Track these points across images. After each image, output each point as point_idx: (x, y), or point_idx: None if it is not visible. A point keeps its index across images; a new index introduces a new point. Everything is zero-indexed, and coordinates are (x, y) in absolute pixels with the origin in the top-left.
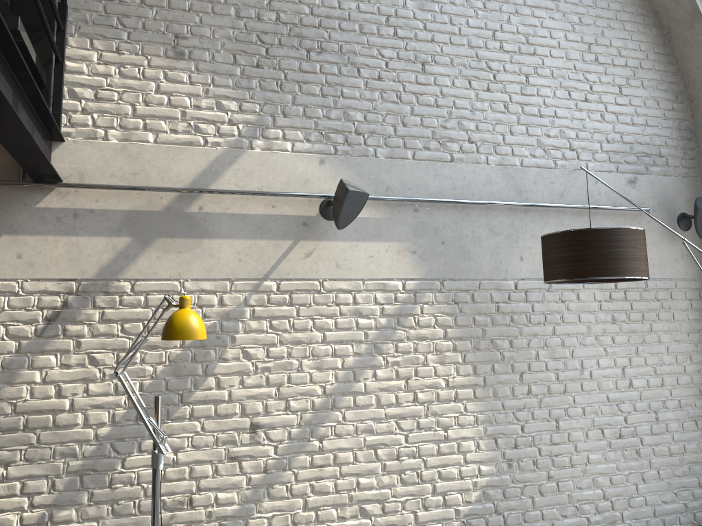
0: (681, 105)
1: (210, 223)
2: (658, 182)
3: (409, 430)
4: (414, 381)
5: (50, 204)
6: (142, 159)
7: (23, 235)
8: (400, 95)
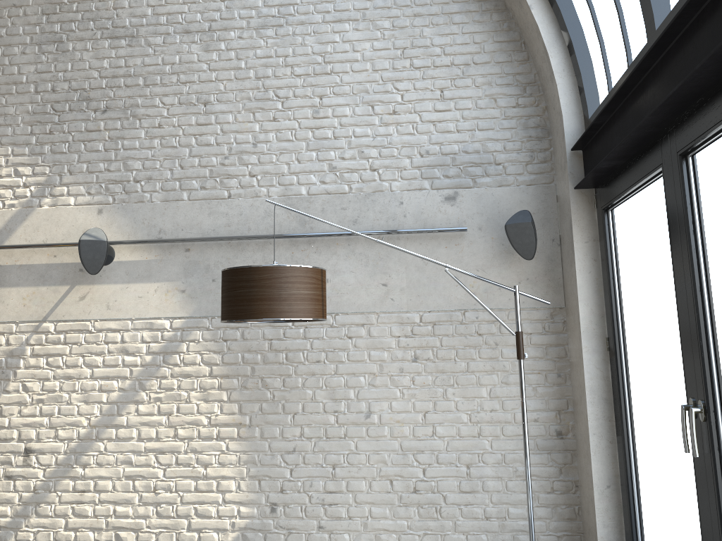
0: (529, 98)
1: (3, 274)
2: (489, 195)
3: (168, 464)
4: (175, 417)
5: None
6: None
7: None
8: (179, 139)
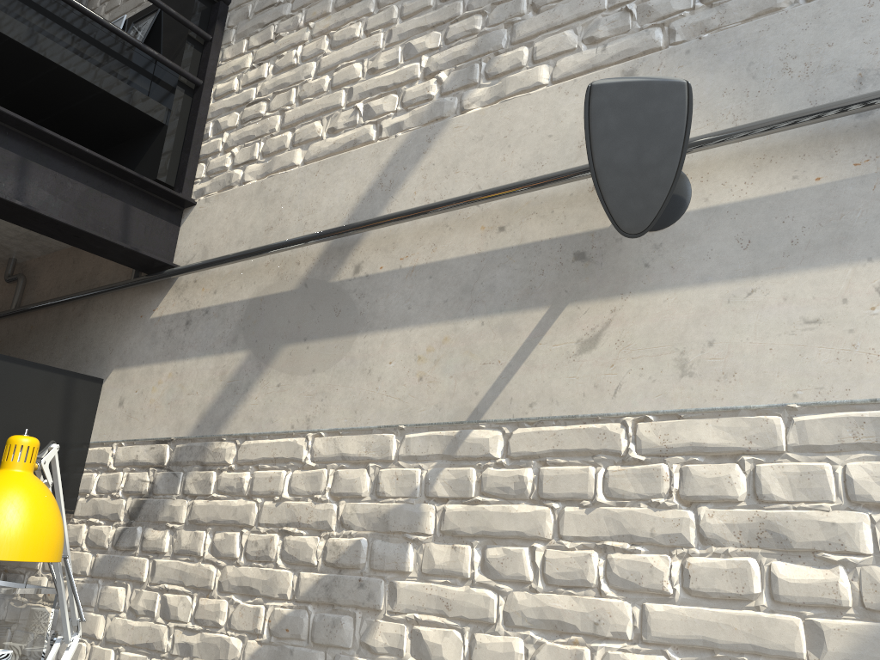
0: None
1: (371, 298)
2: None
3: None
4: None
5: (165, 310)
6: (281, 200)
7: (131, 368)
8: None
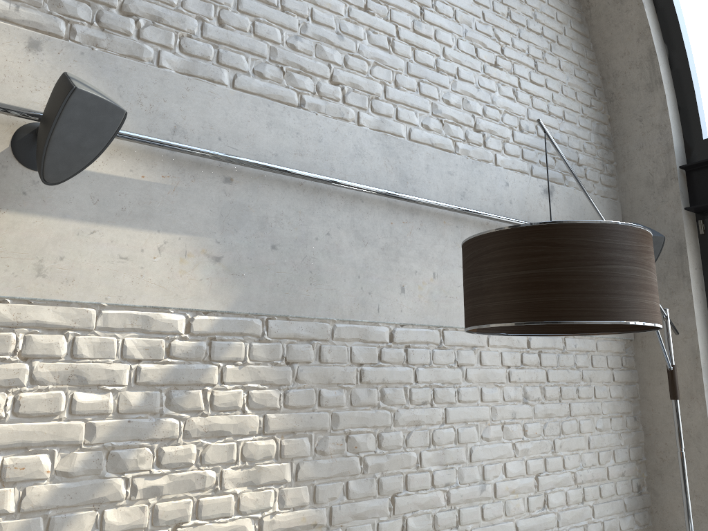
0: (599, 102)
1: None
2: (577, 198)
3: None
4: (191, 530)
5: None
6: None
7: None
8: None
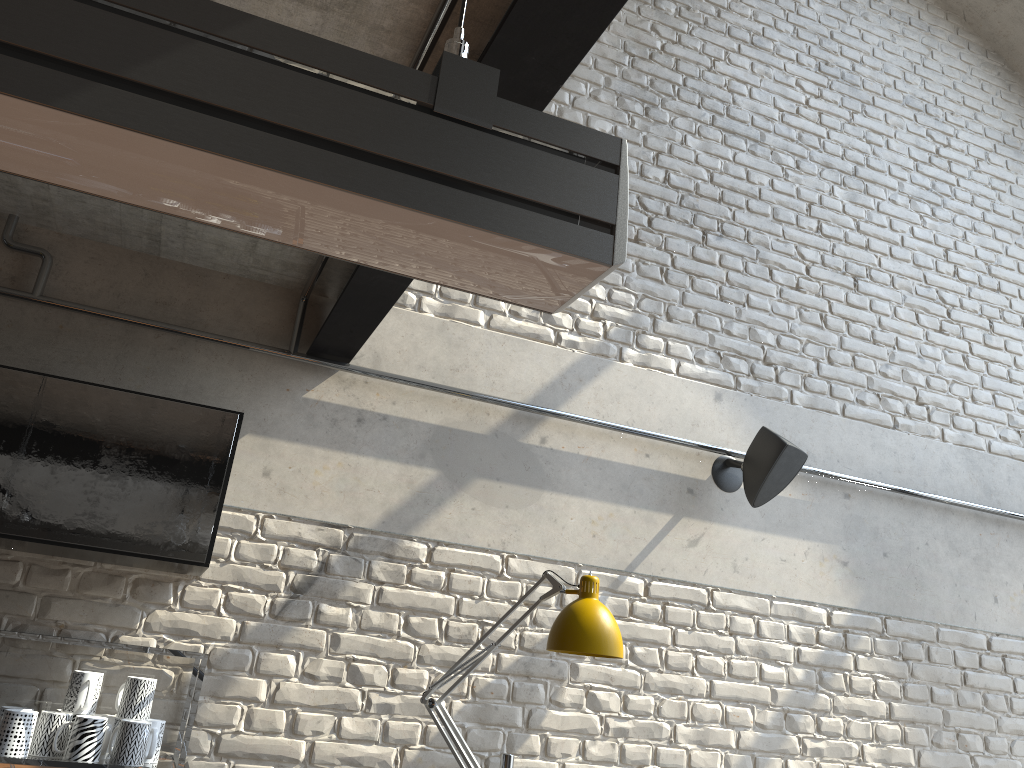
0: None
1: (555, 467)
2: None
3: None
4: None
5: (325, 396)
6: (467, 349)
7: (278, 440)
8: (824, 317)
